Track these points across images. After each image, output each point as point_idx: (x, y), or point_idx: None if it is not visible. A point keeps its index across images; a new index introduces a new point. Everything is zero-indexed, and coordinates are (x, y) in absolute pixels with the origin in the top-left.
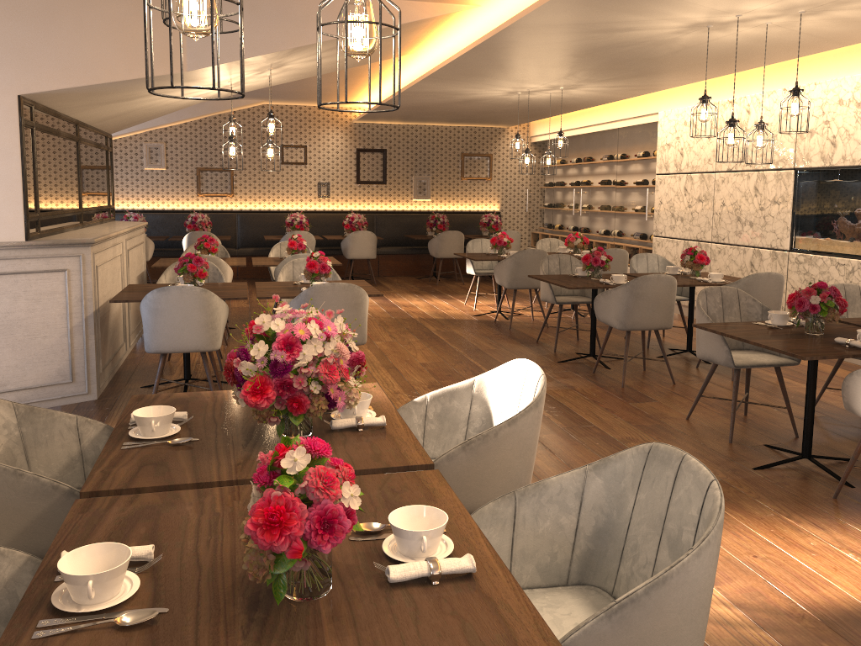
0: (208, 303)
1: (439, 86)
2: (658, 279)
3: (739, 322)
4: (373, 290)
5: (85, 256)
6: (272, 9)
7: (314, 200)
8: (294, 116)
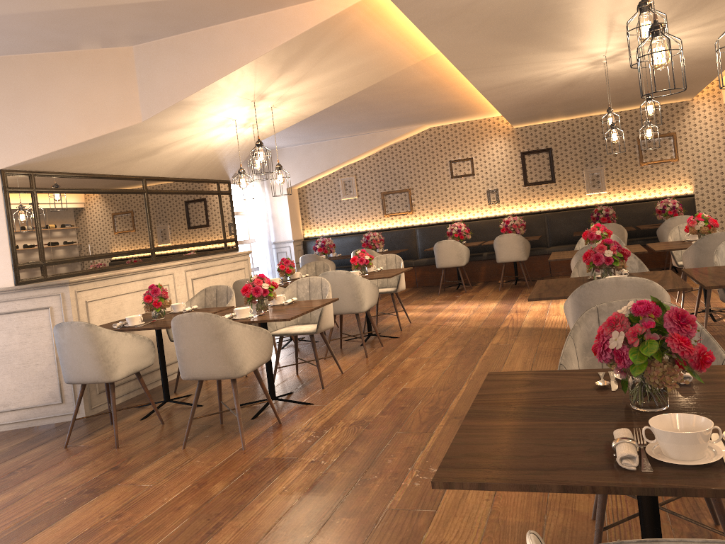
0: (94, 337)
1: (497, 76)
2: (619, 285)
3: (579, 370)
4: (298, 313)
5: (64, 294)
6: (199, 47)
7: (485, 207)
8: (458, 133)
